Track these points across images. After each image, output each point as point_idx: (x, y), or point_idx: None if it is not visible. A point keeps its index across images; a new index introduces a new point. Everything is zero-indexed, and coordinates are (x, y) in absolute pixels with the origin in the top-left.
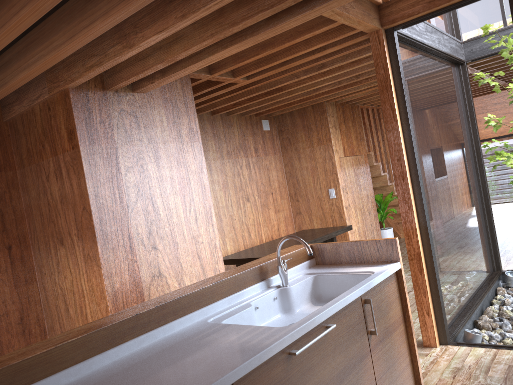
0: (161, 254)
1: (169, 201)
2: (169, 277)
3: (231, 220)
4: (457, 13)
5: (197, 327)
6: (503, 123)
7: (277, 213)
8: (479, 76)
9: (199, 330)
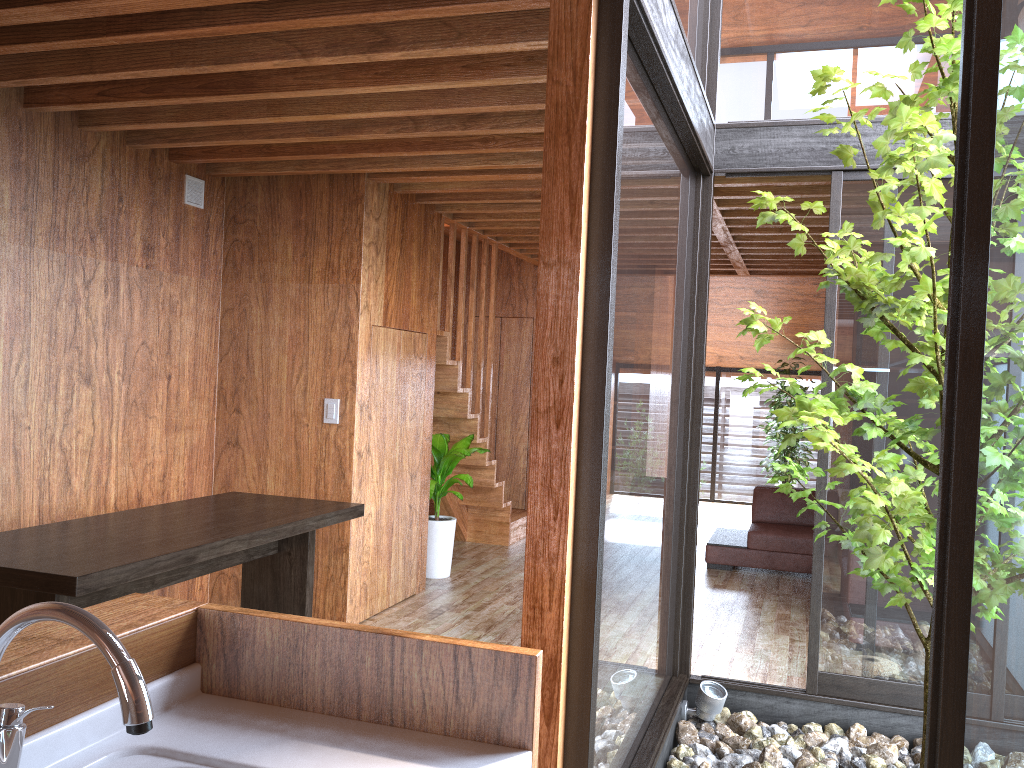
0: None
1: None
2: None
3: (12, 428)
4: (719, 55)
5: None
6: None
7: (171, 434)
8: (766, 202)
9: None
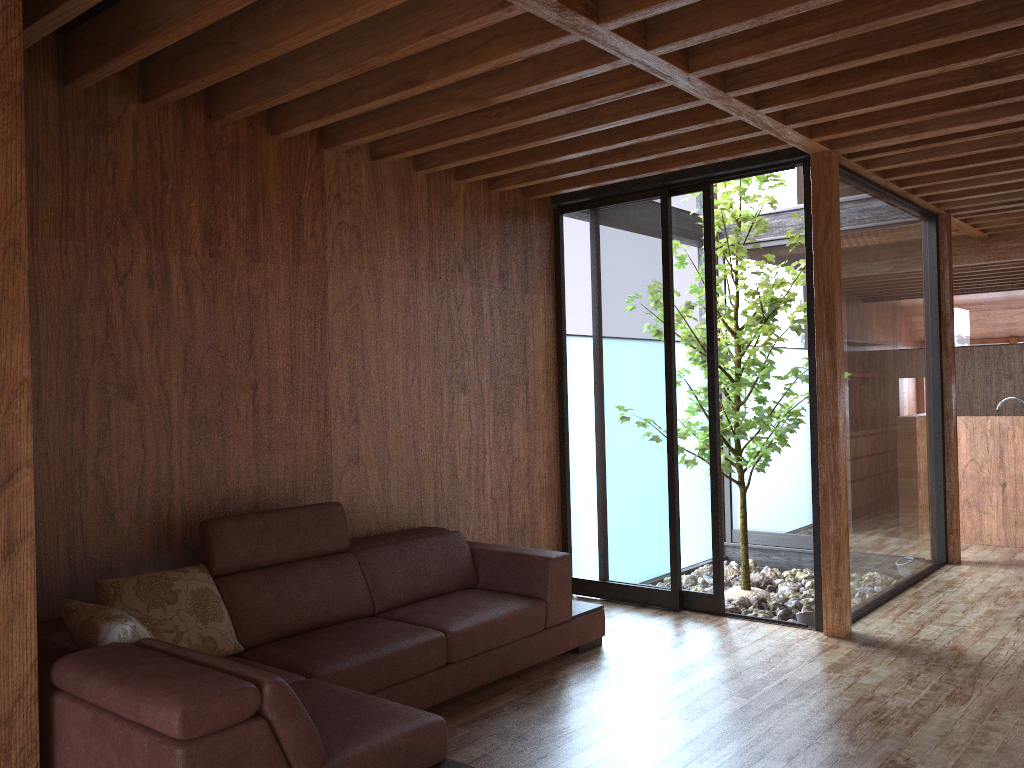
0: None
1: None
2: None
3: None
4: None
5: None
6: None
7: None
8: None
9: None
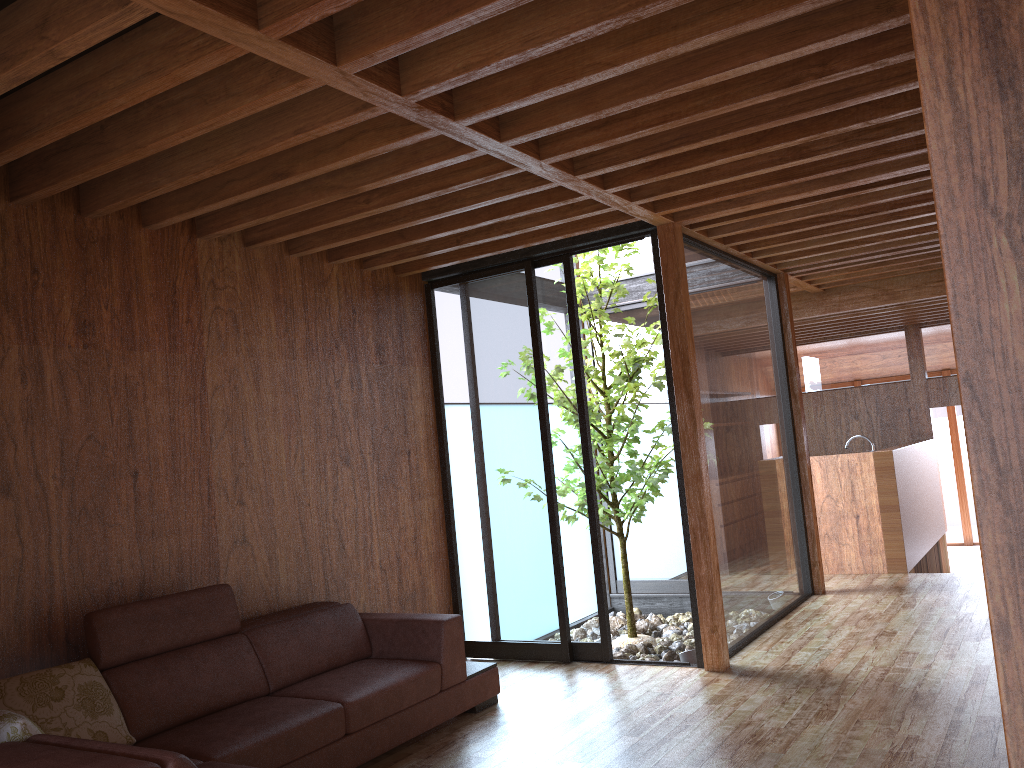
0: None
1: None
2: None
3: None
4: None
5: None
6: None
7: None
8: None
9: None
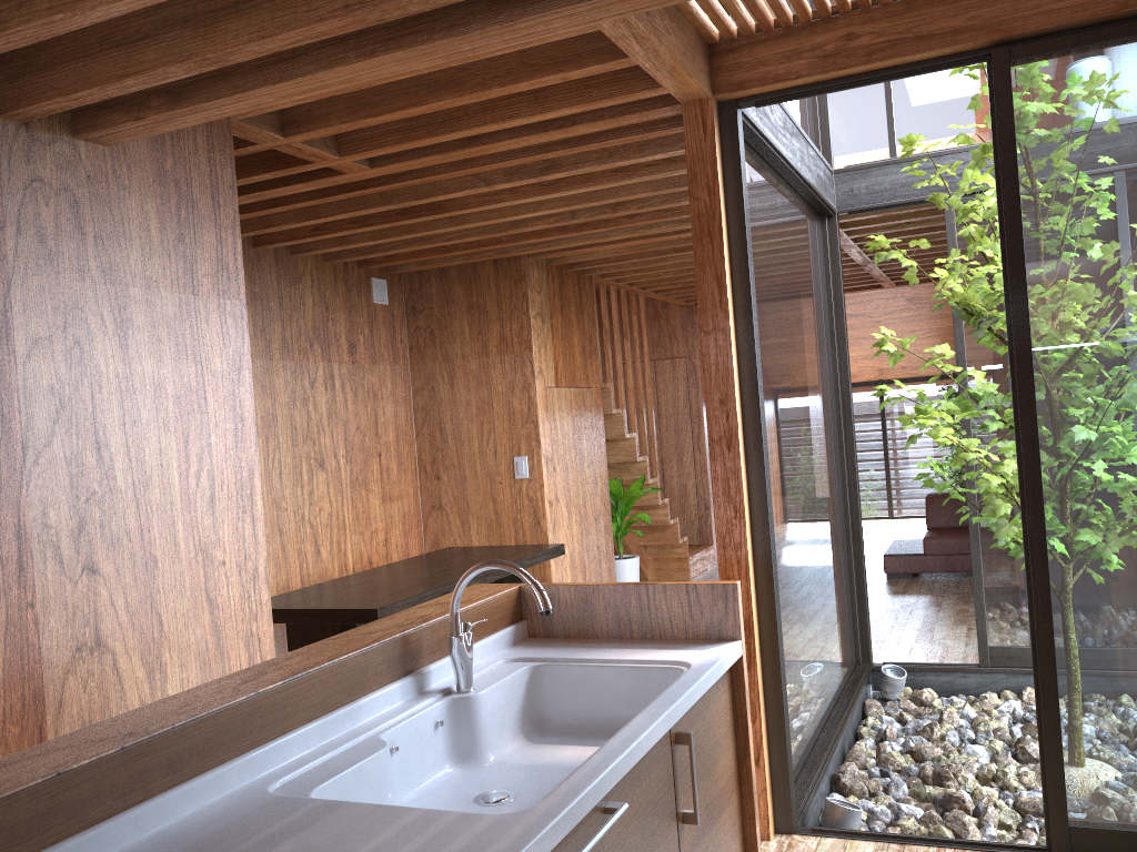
0: (108, 588)
1: (144, 444)
2: (122, 654)
3: (275, 511)
4: (829, 108)
5: (240, 808)
6: (858, 357)
7: (387, 504)
8: (879, 244)
9: (248, 819)
